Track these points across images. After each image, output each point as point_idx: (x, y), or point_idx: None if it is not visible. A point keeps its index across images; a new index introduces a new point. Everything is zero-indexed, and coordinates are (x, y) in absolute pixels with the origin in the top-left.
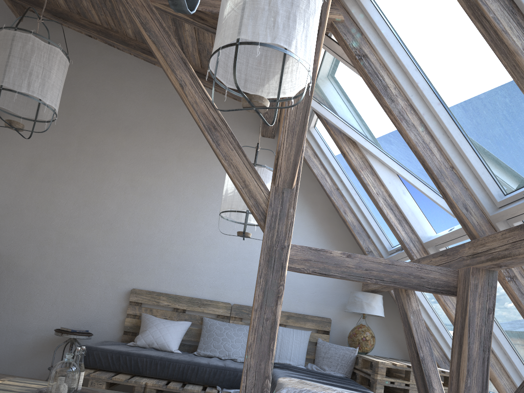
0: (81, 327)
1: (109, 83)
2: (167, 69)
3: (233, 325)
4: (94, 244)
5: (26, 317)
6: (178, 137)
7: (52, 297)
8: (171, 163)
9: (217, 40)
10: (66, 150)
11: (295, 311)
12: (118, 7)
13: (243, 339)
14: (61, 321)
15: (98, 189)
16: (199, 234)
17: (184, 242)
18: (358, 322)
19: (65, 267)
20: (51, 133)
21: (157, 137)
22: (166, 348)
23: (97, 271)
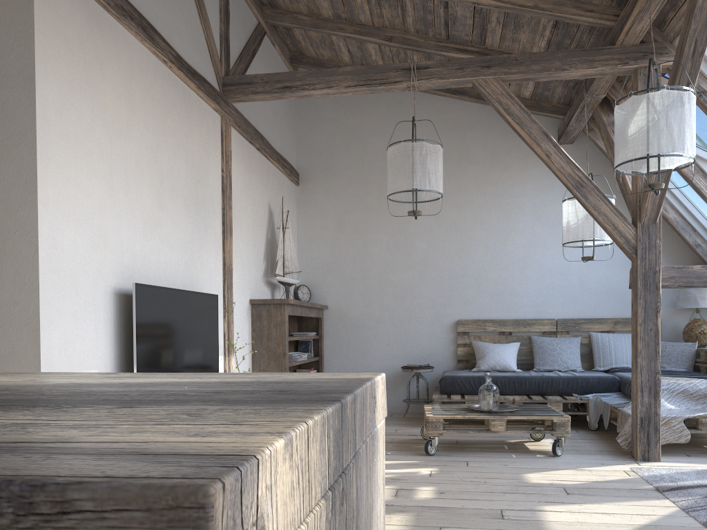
0: (417, 362)
1: (394, 124)
2: (532, 144)
3: (562, 339)
4: (413, 285)
5: (366, 360)
6: (473, 164)
7: (385, 339)
8: (470, 192)
9: (626, 152)
10: (368, 200)
11: (620, 316)
12: (413, 57)
13: (576, 350)
14: (398, 359)
15: (405, 231)
16: (511, 257)
17: (498, 268)
18: (690, 317)
19: (391, 310)
20: (351, 186)
21: (451, 168)
22: (508, 369)
23: (421, 310)
